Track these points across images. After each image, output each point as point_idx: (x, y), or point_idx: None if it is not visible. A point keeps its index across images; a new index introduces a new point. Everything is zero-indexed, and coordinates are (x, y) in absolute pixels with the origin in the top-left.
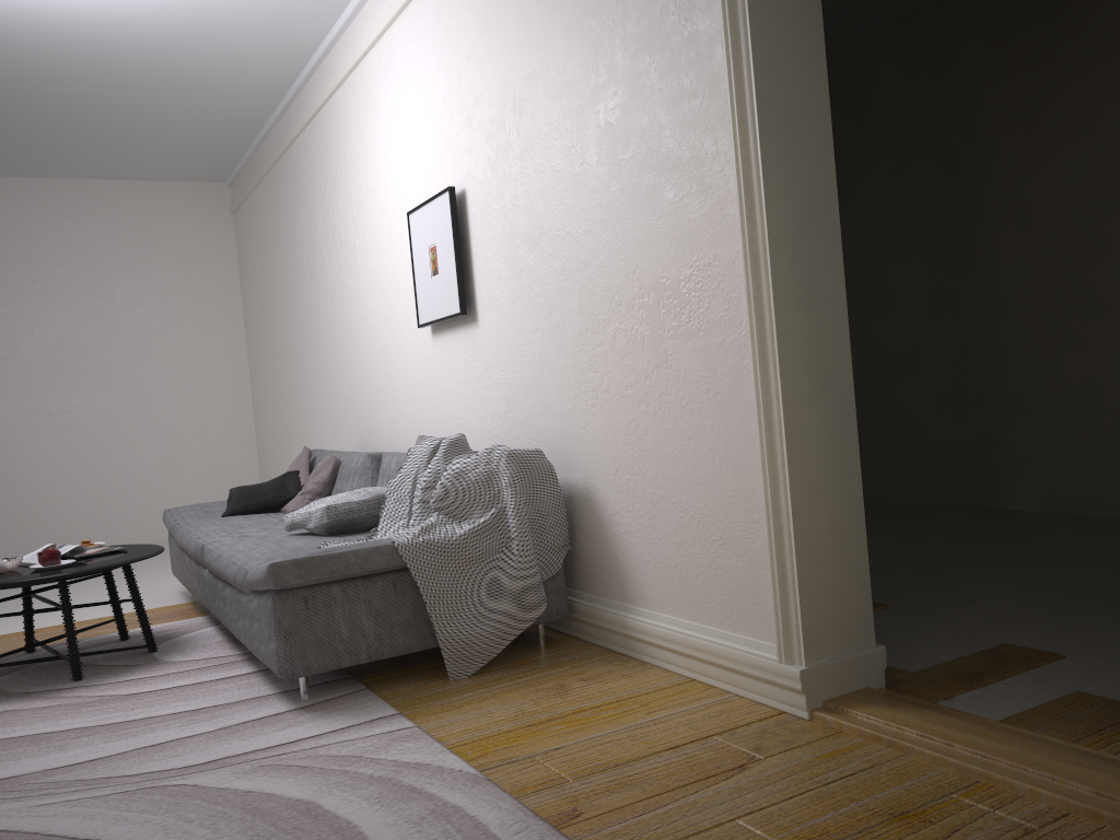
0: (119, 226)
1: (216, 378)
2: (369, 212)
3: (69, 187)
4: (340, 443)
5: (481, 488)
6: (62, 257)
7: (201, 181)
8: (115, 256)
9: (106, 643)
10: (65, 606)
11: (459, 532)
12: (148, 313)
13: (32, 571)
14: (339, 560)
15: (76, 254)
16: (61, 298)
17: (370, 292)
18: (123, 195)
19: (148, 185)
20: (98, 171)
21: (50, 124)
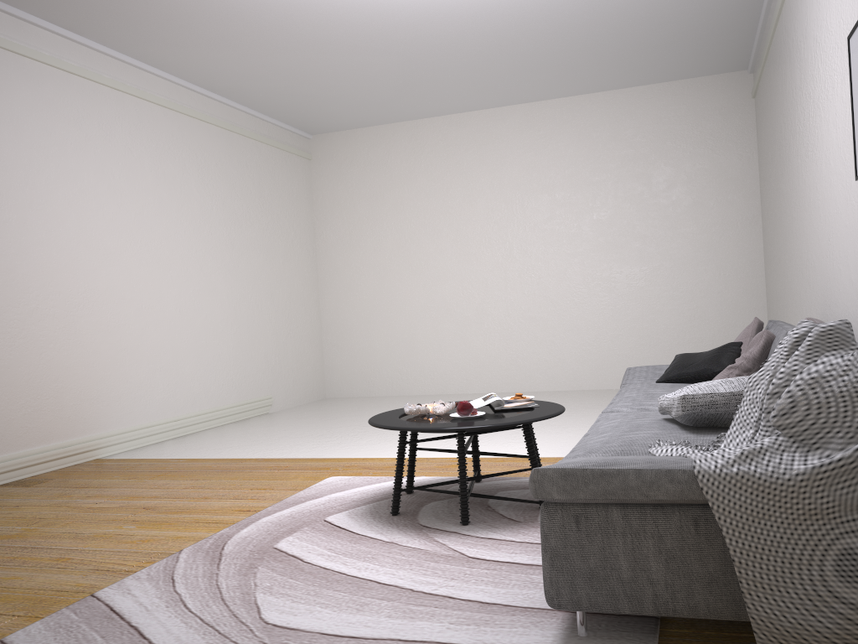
0: (657, 123)
1: (731, 249)
2: (827, 55)
3: (620, 96)
4: (810, 314)
5: (848, 406)
6: (613, 153)
7: (726, 71)
8: (652, 148)
9: (527, 488)
10: (459, 456)
11: (797, 468)
12: (676, 194)
13: (449, 418)
14: (615, 479)
15: (623, 150)
16: (612, 186)
17: (828, 148)
18: (660, 95)
19: (680, 83)
20: (639, 78)
21: (586, 42)
